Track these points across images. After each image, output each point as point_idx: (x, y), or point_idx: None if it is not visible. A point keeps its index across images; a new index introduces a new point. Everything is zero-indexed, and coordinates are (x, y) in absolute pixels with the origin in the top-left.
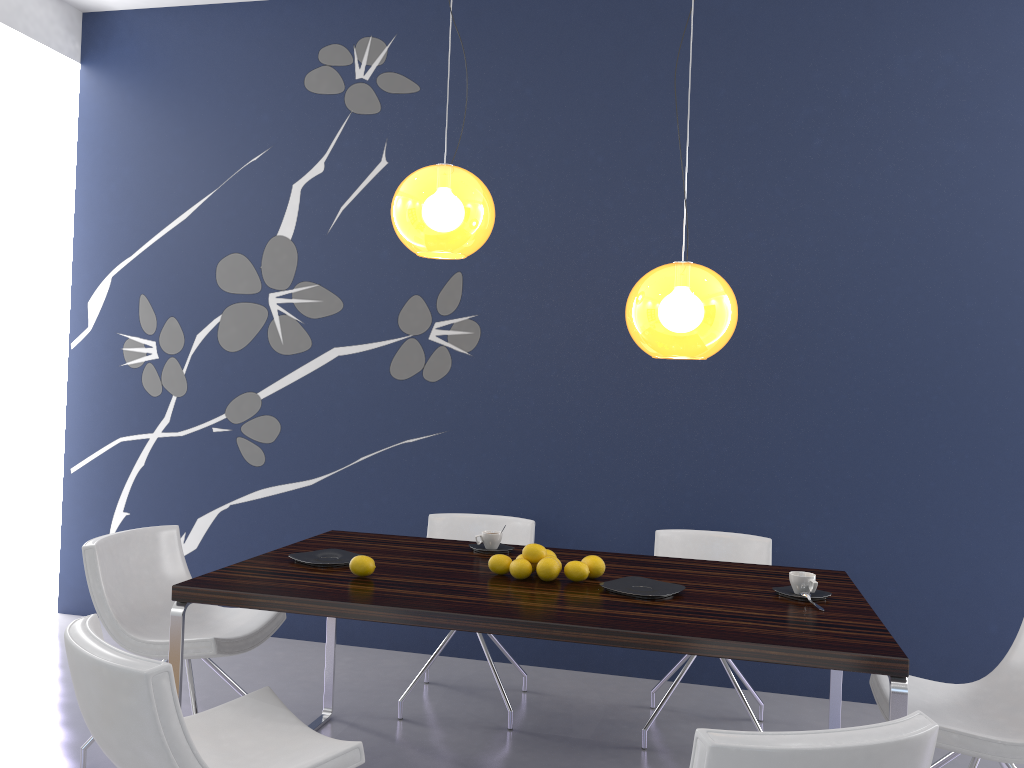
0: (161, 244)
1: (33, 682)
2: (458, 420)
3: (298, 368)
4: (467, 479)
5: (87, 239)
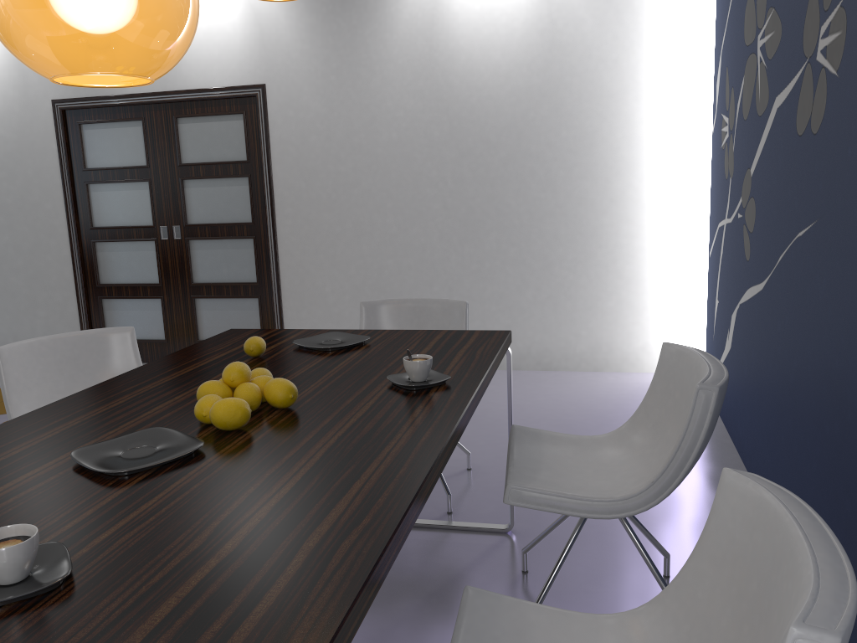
0: (732, 4)
1: (531, 416)
2: (825, 199)
3: (763, 133)
4: (825, 305)
5: (717, 18)
